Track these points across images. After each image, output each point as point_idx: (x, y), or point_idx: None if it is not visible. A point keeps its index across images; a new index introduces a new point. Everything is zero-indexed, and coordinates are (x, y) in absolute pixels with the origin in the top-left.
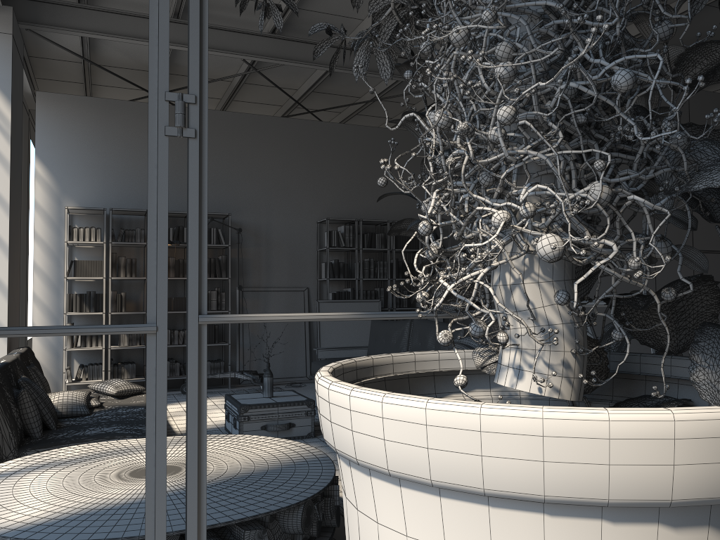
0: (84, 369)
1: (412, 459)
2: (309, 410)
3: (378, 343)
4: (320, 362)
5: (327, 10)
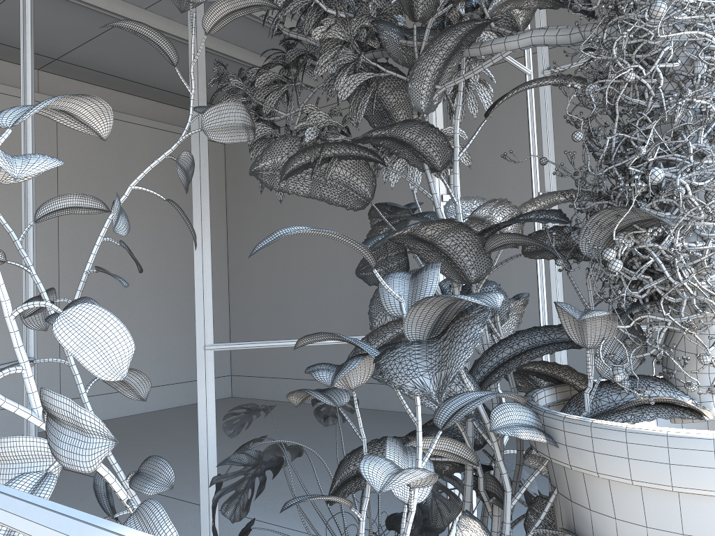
0: None
1: None
2: None
3: None
4: None
5: None
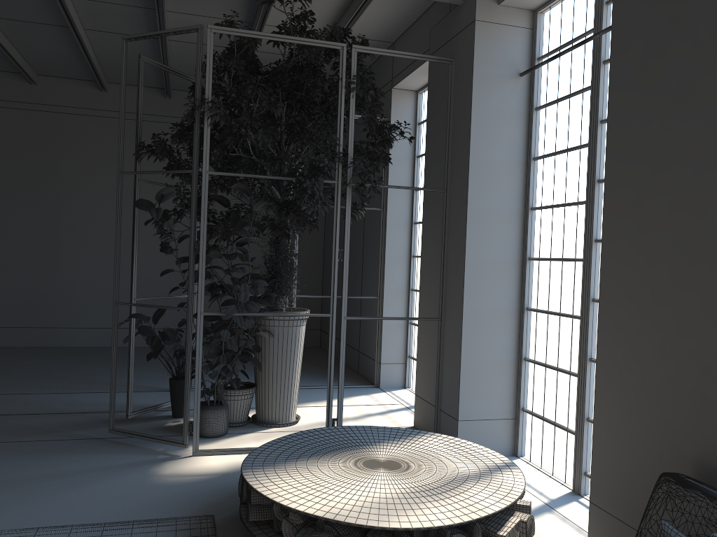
0: None
1: None
2: None
3: None
4: None
5: None
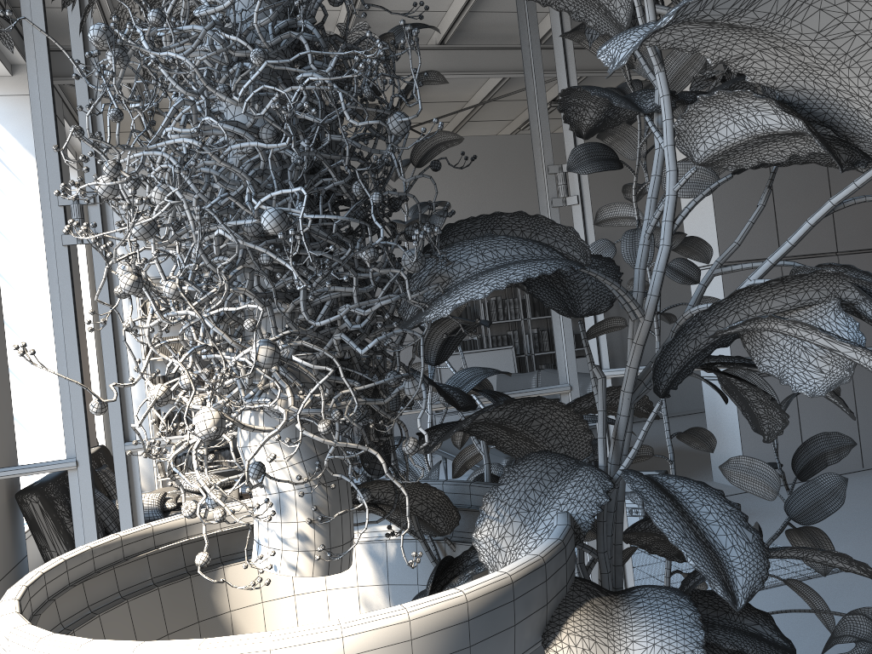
0: (177, 461)
1: None
2: None
3: None
4: None
5: (400, 7)
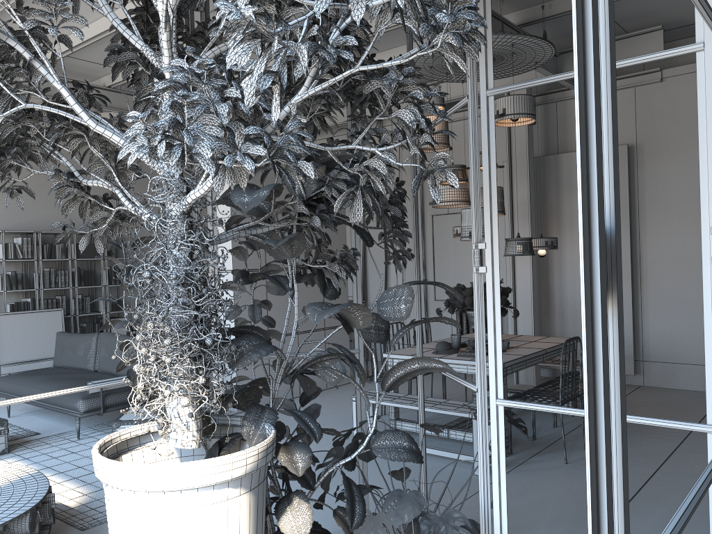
0: None
1: (139, 484)
2: (2, 429)
3: (65, 354)
4: (5, 378)
5: None
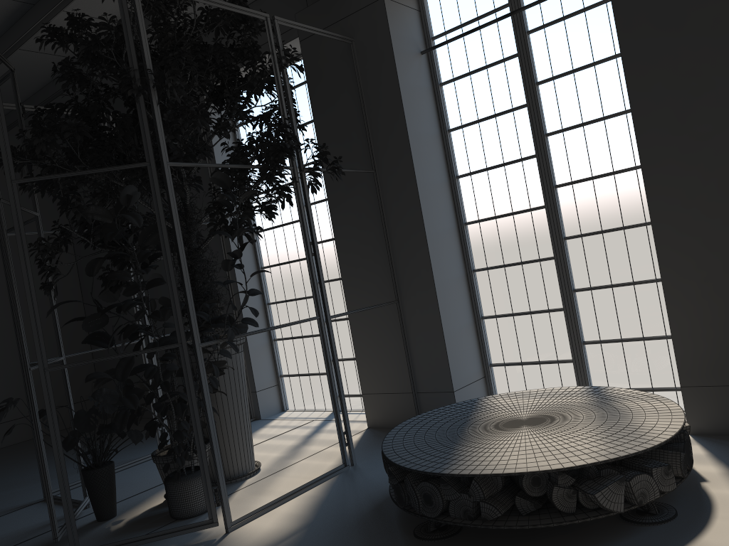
0: None
1: None
2: None
3: None
4: None
5: None
